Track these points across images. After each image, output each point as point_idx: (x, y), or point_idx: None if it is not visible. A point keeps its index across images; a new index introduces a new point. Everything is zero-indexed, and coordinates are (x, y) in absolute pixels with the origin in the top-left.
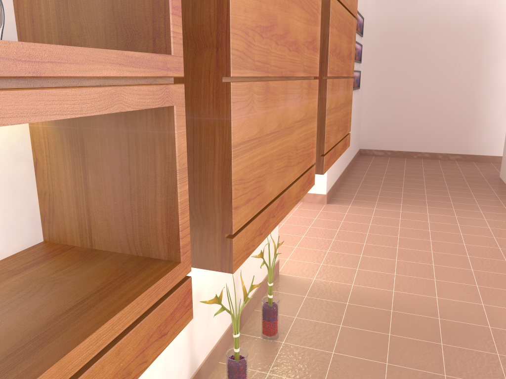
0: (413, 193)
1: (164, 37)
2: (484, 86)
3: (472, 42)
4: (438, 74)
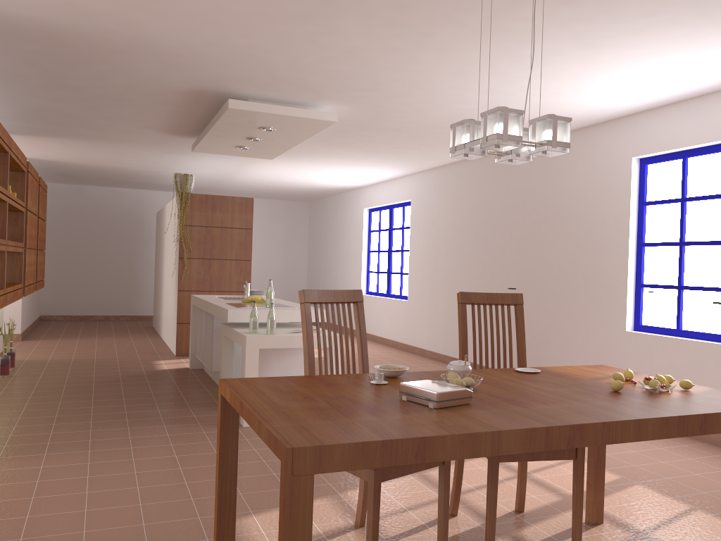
0: (88, 334)
1: (22, 240)
2: (141, 263)
3: (130, 230)
4: (106, 253)
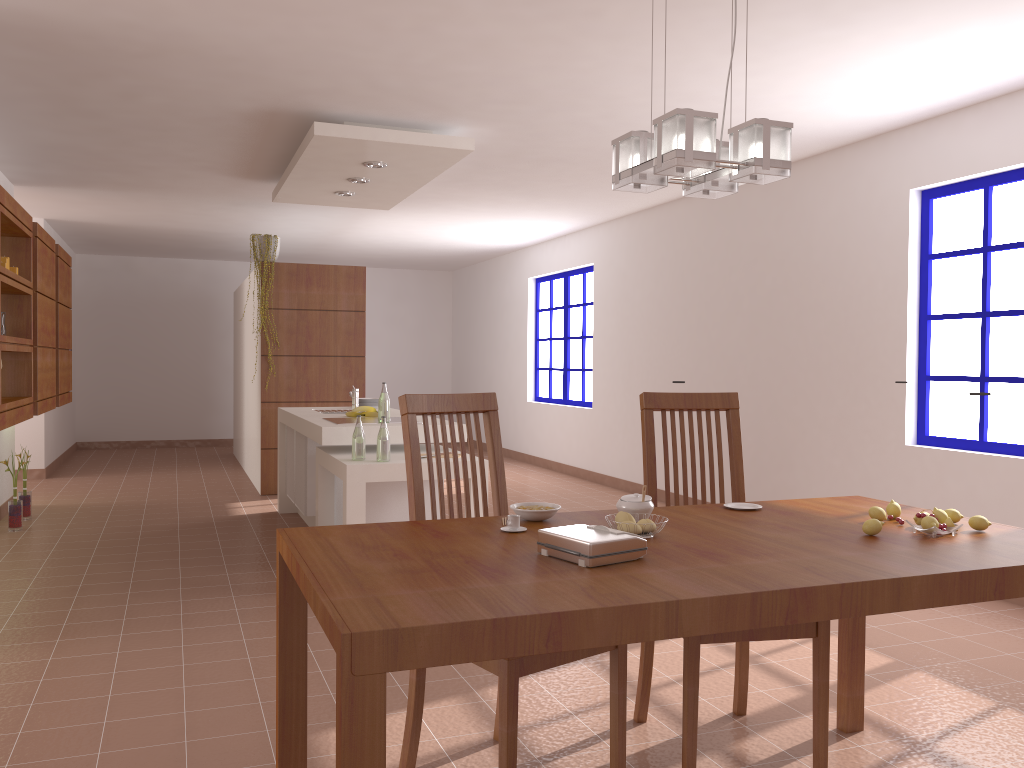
0: (140, 467)
1: (30, 335)
2: (215, 364)
3: (198, 319)
4: (165, 352)
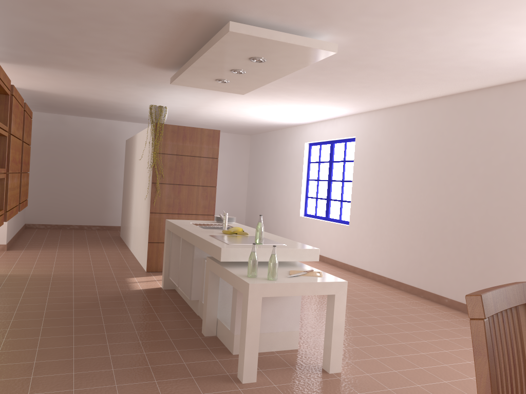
0: (65, 244)
1: (4, 165)
2: (111, 182)
3: (102, 154)
4: (81, 173)
